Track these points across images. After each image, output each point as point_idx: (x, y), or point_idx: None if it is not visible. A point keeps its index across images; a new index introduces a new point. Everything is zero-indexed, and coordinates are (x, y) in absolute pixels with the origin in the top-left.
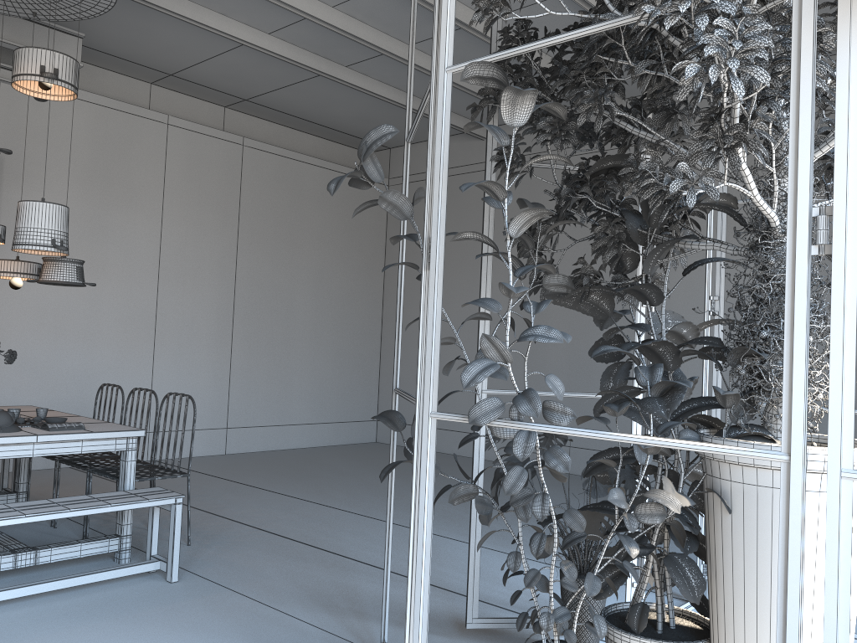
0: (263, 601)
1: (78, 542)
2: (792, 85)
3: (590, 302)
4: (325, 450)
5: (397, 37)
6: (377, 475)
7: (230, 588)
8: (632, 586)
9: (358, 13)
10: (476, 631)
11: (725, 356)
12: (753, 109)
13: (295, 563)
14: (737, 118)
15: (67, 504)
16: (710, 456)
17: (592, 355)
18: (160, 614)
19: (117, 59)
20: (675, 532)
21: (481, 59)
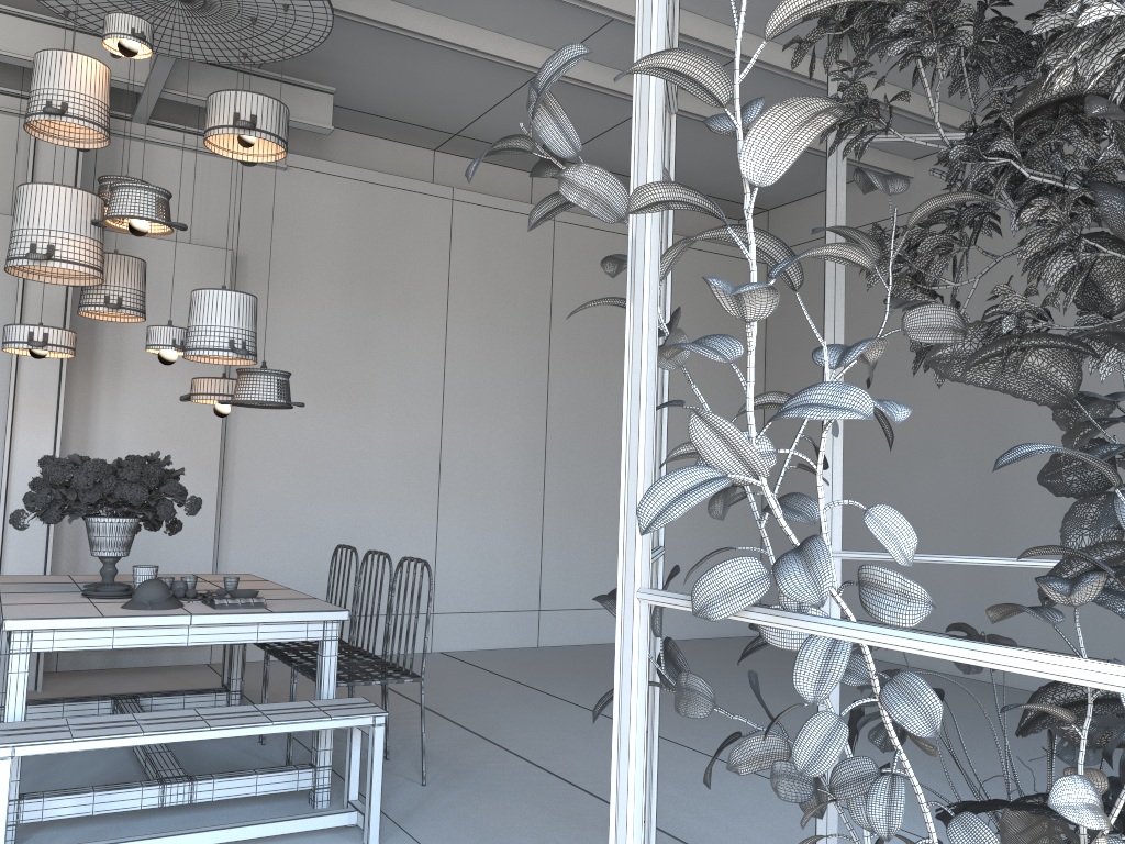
0: None
1: (253, 773)
2: None
3: (1028, 373)
4: (680, 646)
5: (749, 29)
6: (744, 688)
7: None
8: None
9: None
10: None
11: None
12: None
13: (565, 830)
14: None
15: (213, 718)
16: None
17: (996, 464)
18: None
19: (387, 121)
20: None
21: None
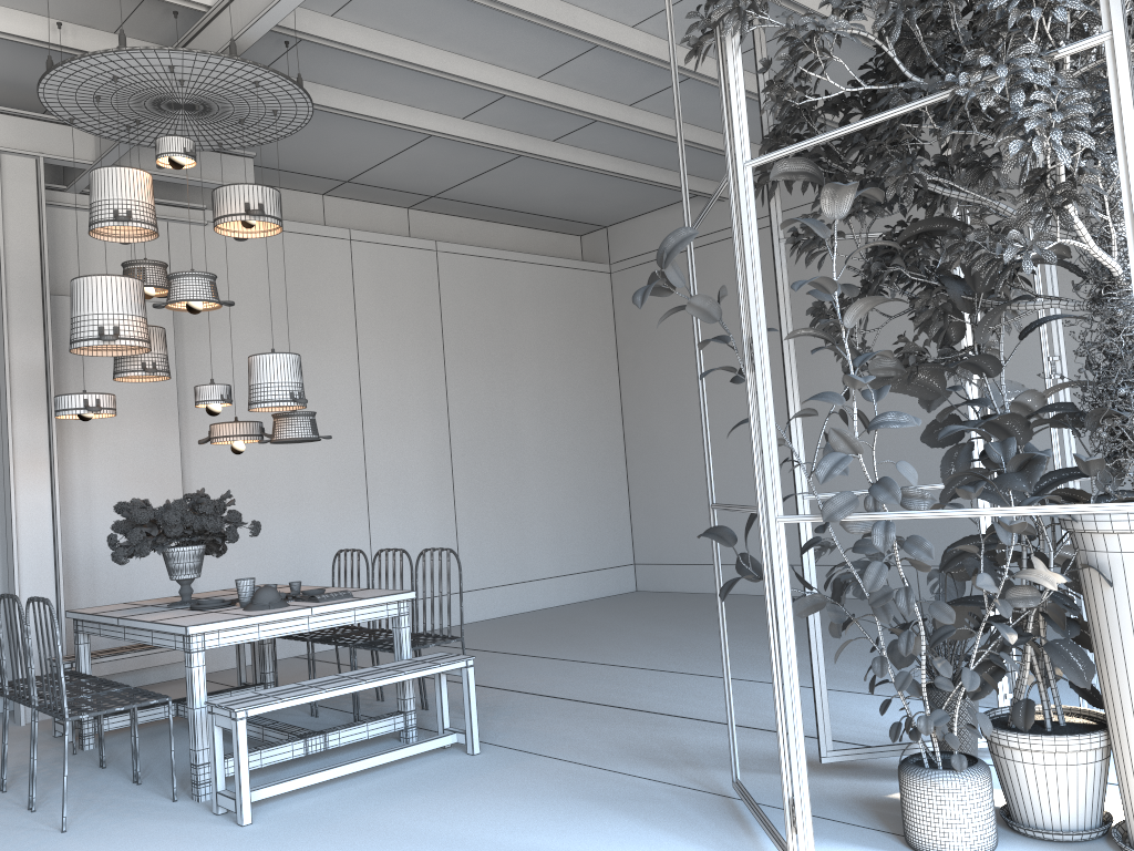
0: (582, 762)
1: (363, 722)
2: (1118, 147)
3: (917, 382)
4: (580, 607)
5: (615, 98)
6: (653, 627)
7: (540, 754)
8: (1004, 698)
9: (568, 80)
10: (831, 768)
11: (1081, 420)
12: (1078, 162)
13: (599, 724)
14: (1063, 175)
15: (359, 676)
16: (1081, 529)
17: (938, 437)
18: (477, 783)
19: (286, 174)
20: (1053, 616)
21: (783, 150)
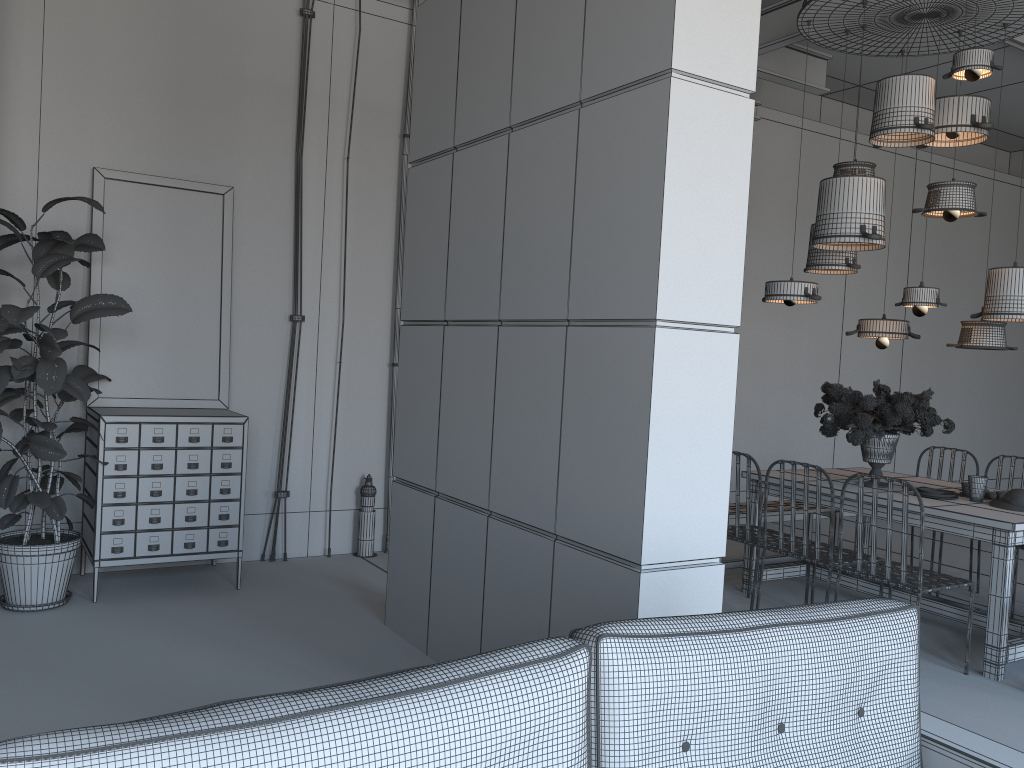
0: None
1: None
2: None
3: None
4: None
5: None
6: None
7: None
8: None
9: None
10: None
11: None
12: None
13: None
14: None
15: None
16: None
17: None
18: None
19: None
20: None
21: None
